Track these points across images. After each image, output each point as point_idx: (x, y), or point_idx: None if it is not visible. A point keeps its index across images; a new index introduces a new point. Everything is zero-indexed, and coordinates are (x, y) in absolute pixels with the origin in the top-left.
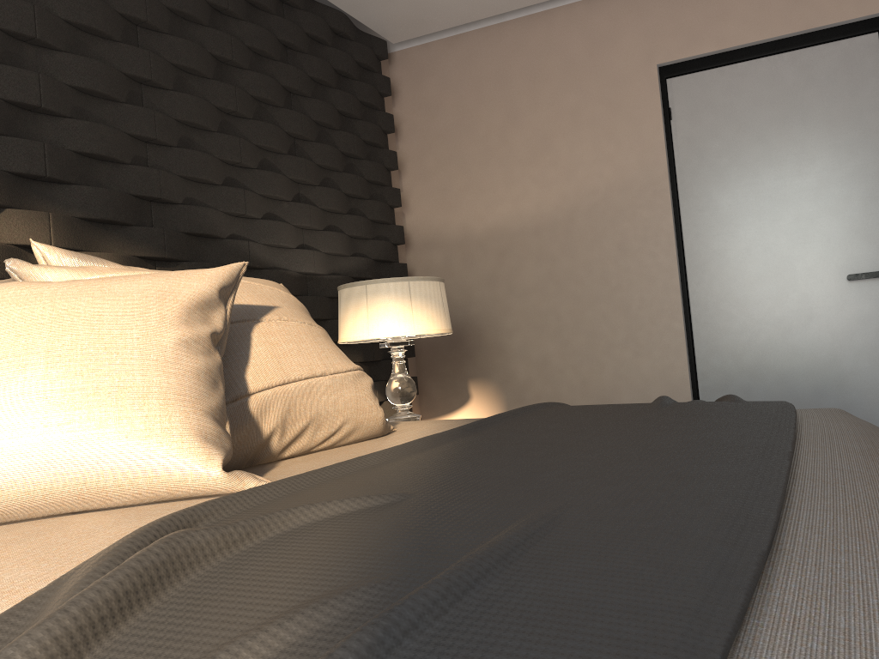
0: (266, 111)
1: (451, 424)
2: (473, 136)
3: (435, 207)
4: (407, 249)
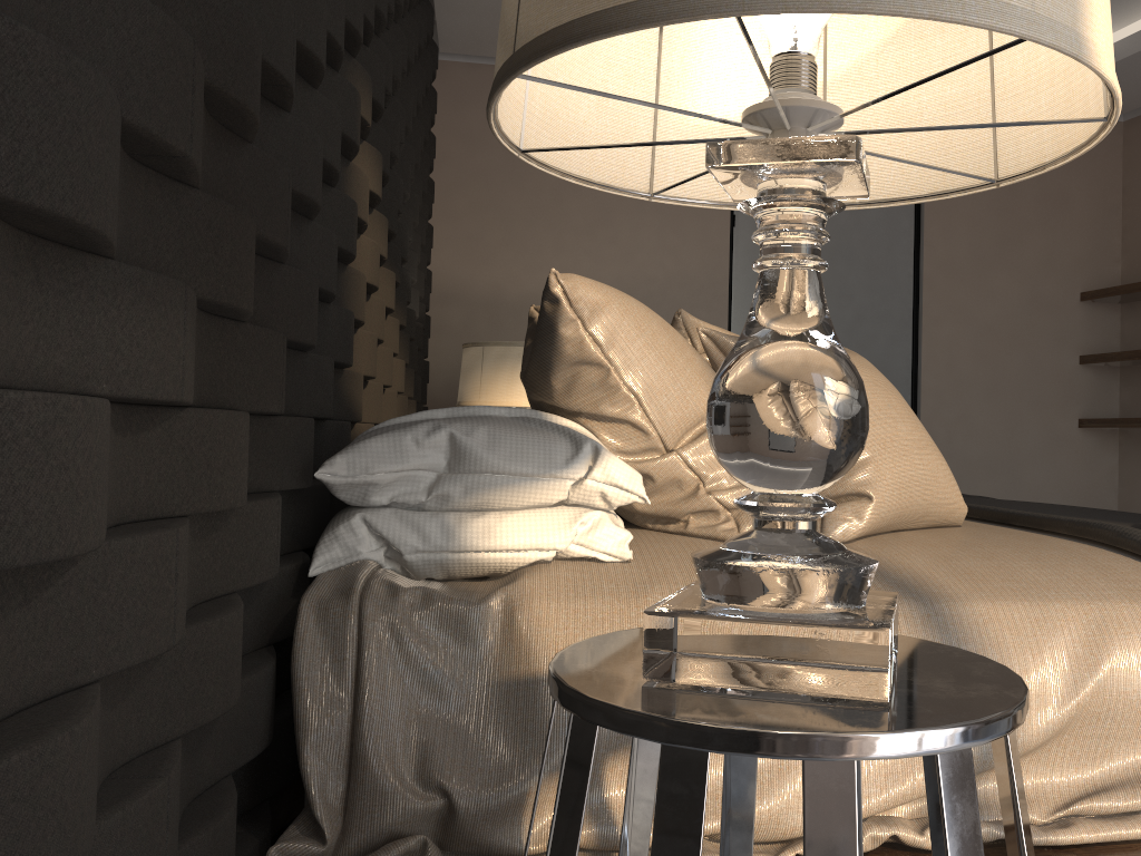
0: None
1: None
2: (521, 186)
3: (461, 256)
4: None
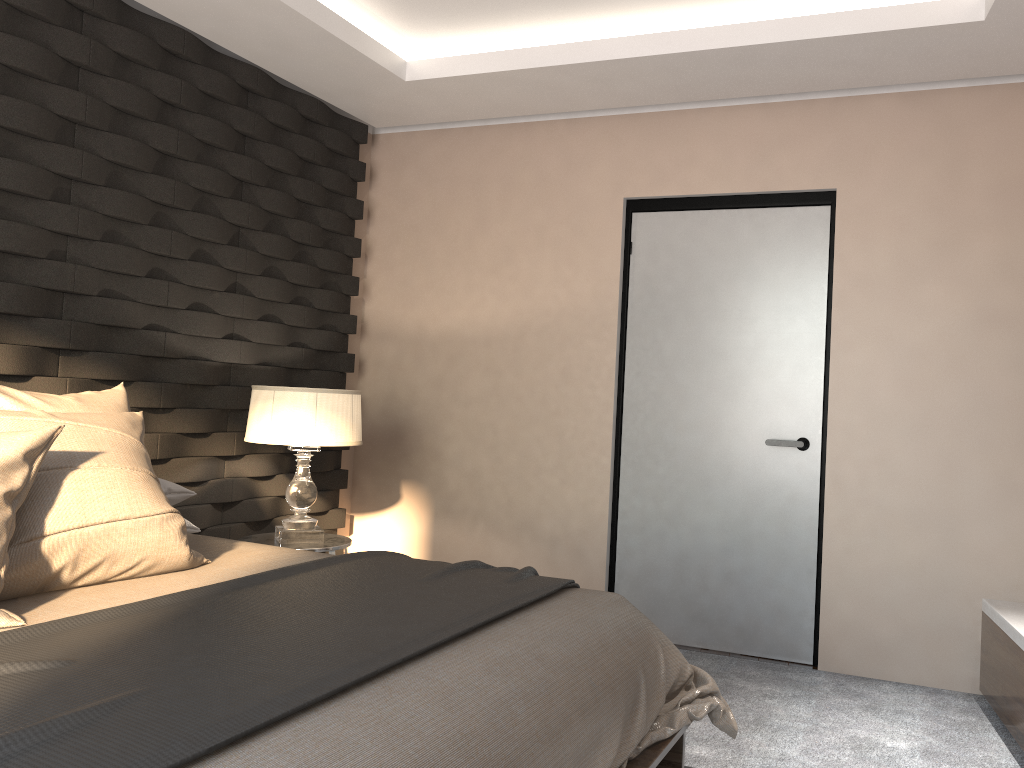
0: (210, 201)
1: (266, 562)
2: (441, 234)
3: (395, 299)
4: (362, 337)
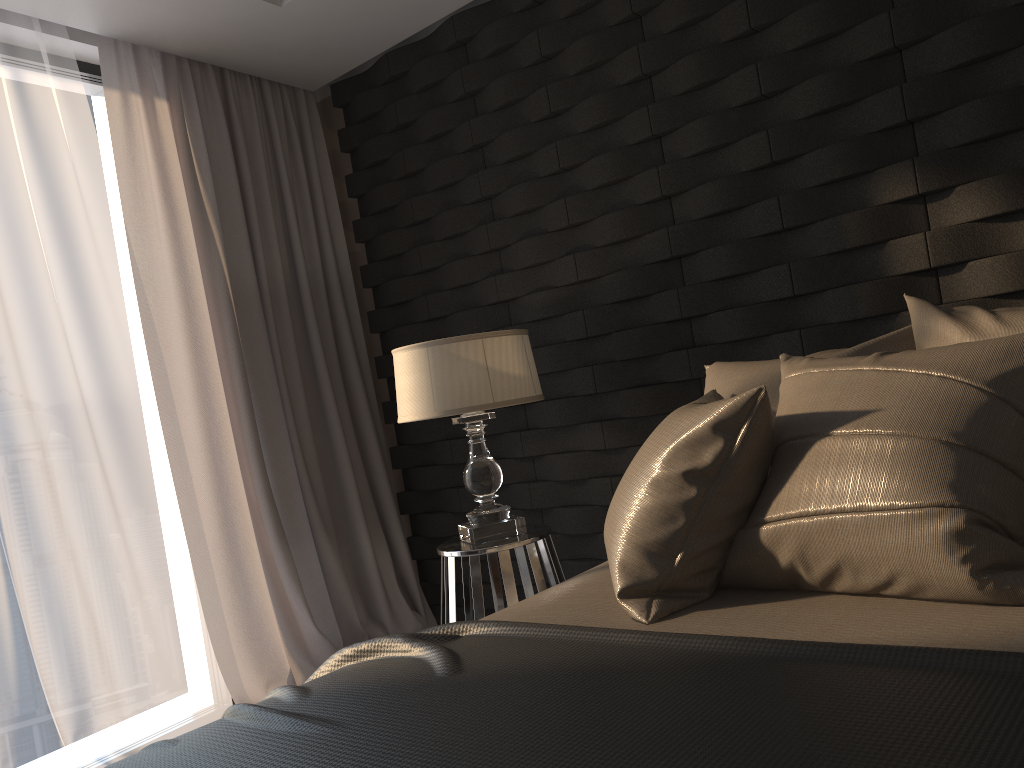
0: None
1: None
2: None
3: None
4: None
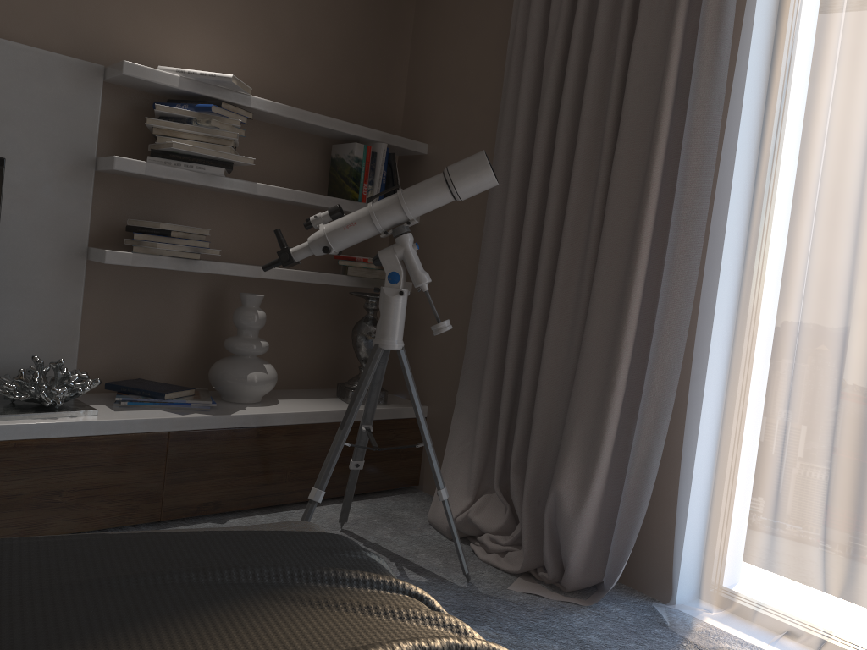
0: None
1: None
2: None
3: None
4: None
